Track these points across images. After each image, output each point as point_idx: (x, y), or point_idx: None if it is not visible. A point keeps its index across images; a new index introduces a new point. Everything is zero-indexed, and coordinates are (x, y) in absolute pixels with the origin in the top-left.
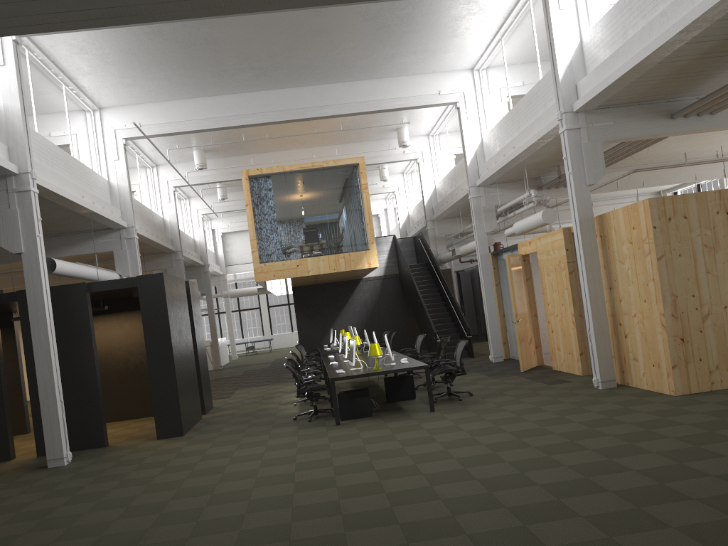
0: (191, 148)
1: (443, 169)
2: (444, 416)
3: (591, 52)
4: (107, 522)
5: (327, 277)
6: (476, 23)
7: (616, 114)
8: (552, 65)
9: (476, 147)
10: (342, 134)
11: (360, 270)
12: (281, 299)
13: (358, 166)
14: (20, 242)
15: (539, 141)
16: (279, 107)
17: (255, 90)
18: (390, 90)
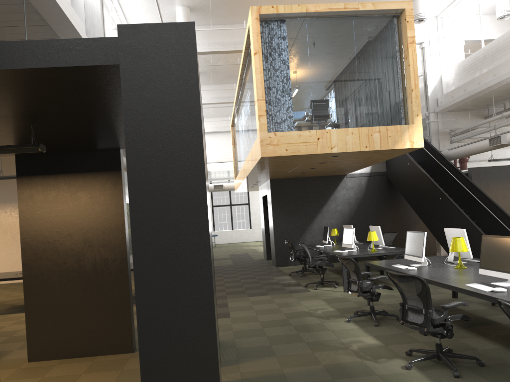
0: (175, 2)
1: (458, 52)
2: None
3: None
4: None
5: (332, 164)
6: None
7: None
8: None
9: None
10: (350, 1)
11: (390, 153)
12: (224, 200)
13: (401, 15)
14: None
15: None
16: None
17: None
18: None
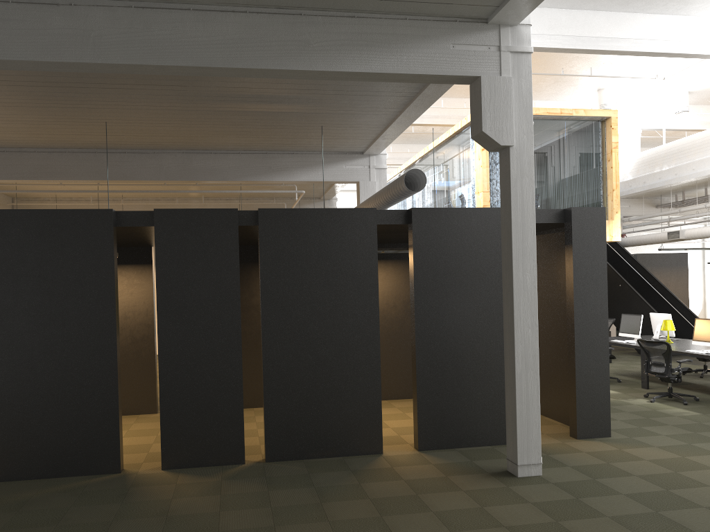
0: None
1: (637, 142)
2: None
3: None
4: None
5: None
6: None
7: None
8: None
9: None
10: (542, 87)
11: None
12: None
13: (606, 121)
14: (512, 129)
15: None
16: (569, 32)
17: (546, 6)
18: (692, 32)
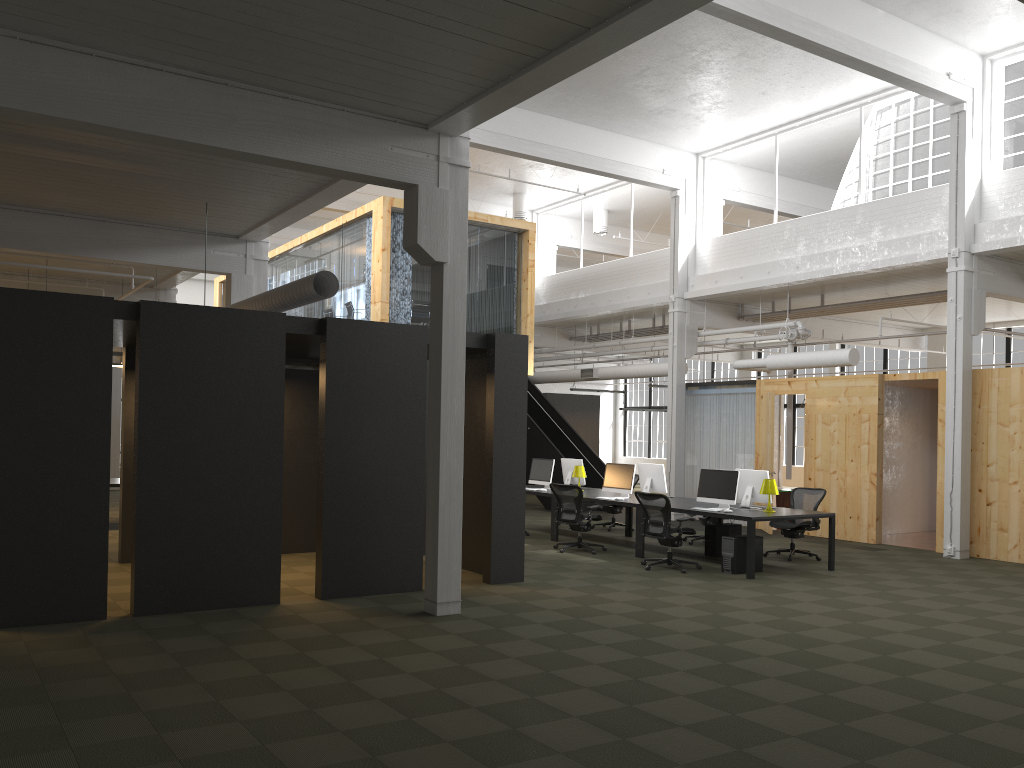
0: None
1: (553, 261)
2: (874, 576)
3: (1000, 195)
4: (906, 679)
5: None
6: (782, 109)
7: (996, 266)
8: (953, 196)
9: (689, 251)
10: None
11: None
12: None
13: (523, 234)
14: (447, 245)
15: (869, 270)
16: (491, 127)
17: None
18: (615, 150)
